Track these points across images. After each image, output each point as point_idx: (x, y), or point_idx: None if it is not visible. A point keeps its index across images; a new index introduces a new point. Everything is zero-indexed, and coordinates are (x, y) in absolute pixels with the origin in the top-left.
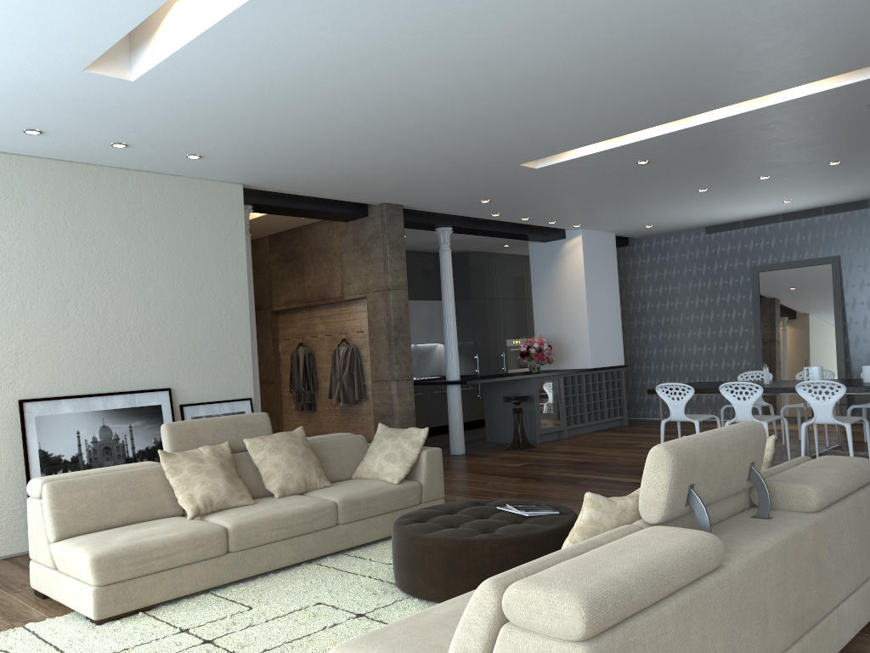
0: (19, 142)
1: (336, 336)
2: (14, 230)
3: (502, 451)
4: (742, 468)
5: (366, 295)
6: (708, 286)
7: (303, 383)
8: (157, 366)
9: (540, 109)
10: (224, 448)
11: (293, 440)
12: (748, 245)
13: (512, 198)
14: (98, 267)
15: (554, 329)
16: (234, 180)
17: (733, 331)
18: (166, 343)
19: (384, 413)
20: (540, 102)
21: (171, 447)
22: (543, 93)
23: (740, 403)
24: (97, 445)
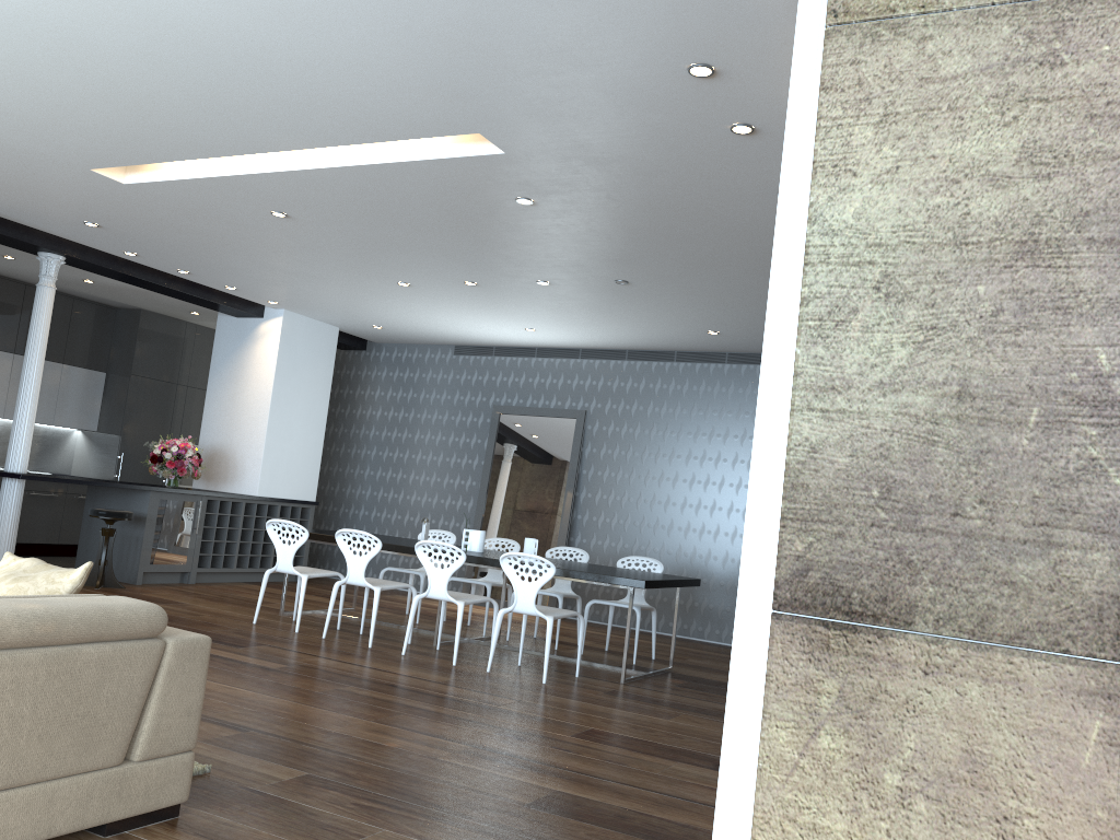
0: None
1: None
2: None
3: None
4: None
5: None
6: (444, 421)
7: None
8: None
9: (35, 71)
10: None
11: None
12: (497, 378)
13: (132, 229)
14: None
15: (224, 436)
16: None
17: (460, 482)
18: None
19: None
20: (23, 57)
21: None
22: (12, 39)
23: (355, 559)
24: None
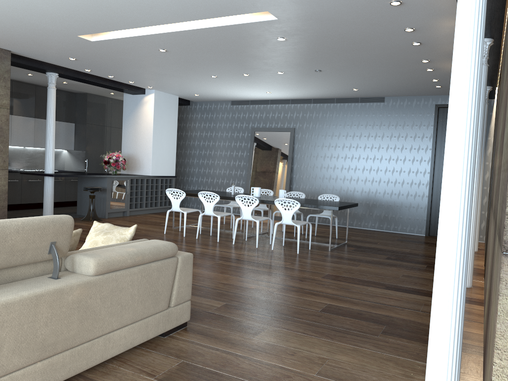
0: None
1: None
2: None
3: (79, 221)
4: (39, 245)
5: None
6: (229, 136)
7: None
8: None
9: None
10: None
11: None
12: (252, 115)
13: (91, 60)
14: None
15: (133, 149)
16: None
17: (238, 163)
18: None
19: None
20: None
21: None
22: None
23: (208, 204)
24: None
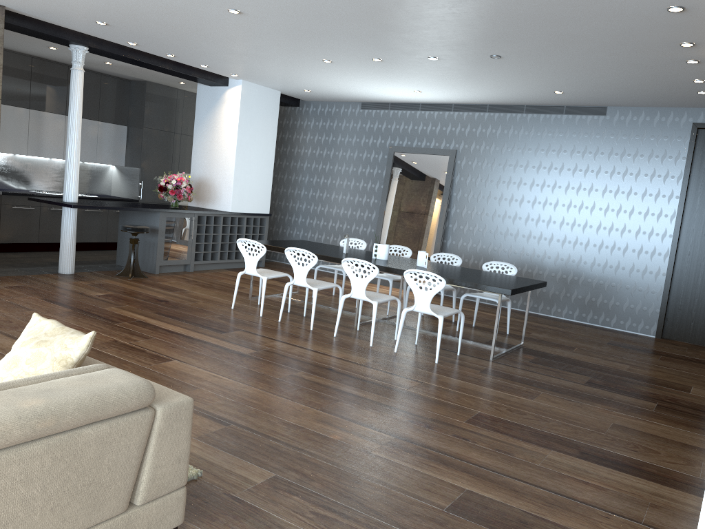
0: None
1: None
2: None
3: (112, 276)
4: None
5: None
6: (355, 157)
7: None
8: None
9: None
10: None
11: None
12: (391, 126)
13: (130, 26)
14: None
15: (207, 170)
16: None
17: (366, 200)
18: None
19: None
20: None
21: None
22: None
23: (299, 268)
24: None
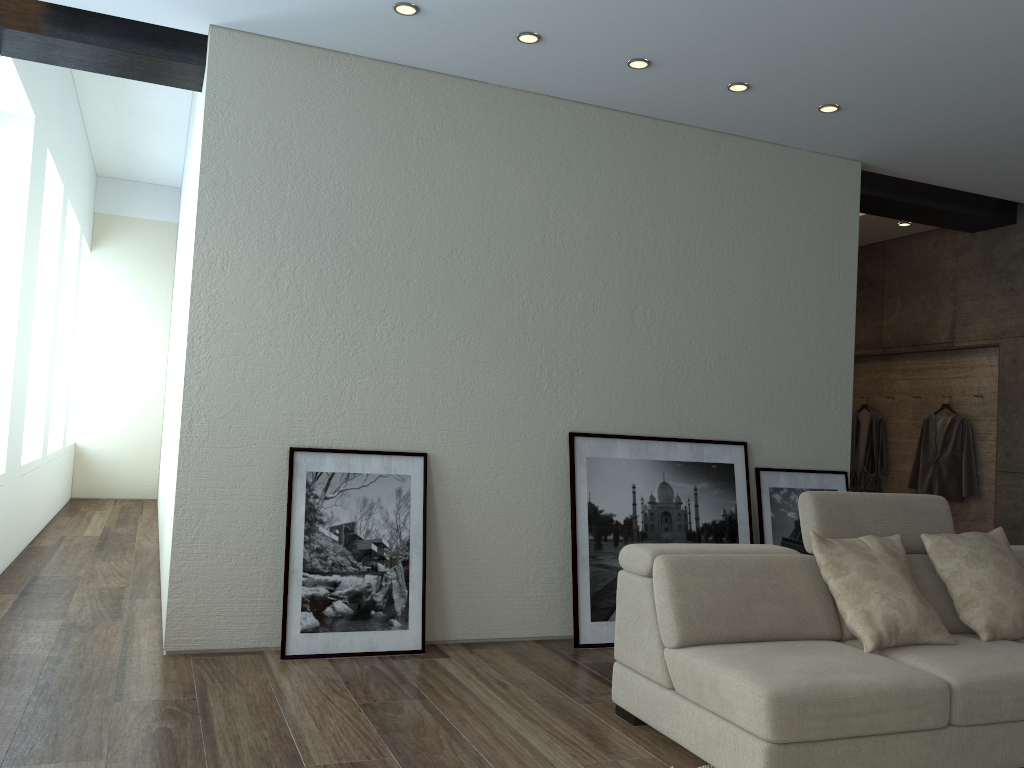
0: (610, 84)
1: (930, 399)
2: (584, 207)
3: None
4: None
5: (999, 342)
6: None
7: (865, 461)
8: (732, 409)
9: None
10: (895, 544)
11: (997, 547)
12: None
13: None
14: (673, 264)
15: None
16: (854, 155)
17: None
18: (745, 379)
19: (1016, 522)
20: None
21: (817, 530)
22: None
23: None
24: (654, 508)
